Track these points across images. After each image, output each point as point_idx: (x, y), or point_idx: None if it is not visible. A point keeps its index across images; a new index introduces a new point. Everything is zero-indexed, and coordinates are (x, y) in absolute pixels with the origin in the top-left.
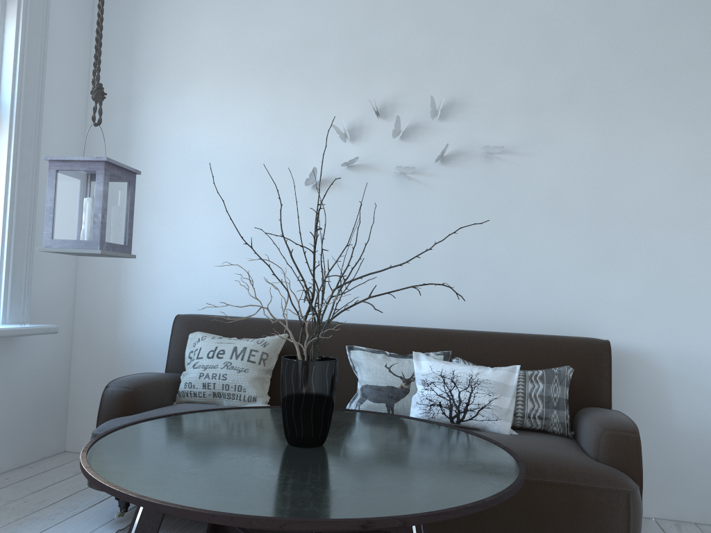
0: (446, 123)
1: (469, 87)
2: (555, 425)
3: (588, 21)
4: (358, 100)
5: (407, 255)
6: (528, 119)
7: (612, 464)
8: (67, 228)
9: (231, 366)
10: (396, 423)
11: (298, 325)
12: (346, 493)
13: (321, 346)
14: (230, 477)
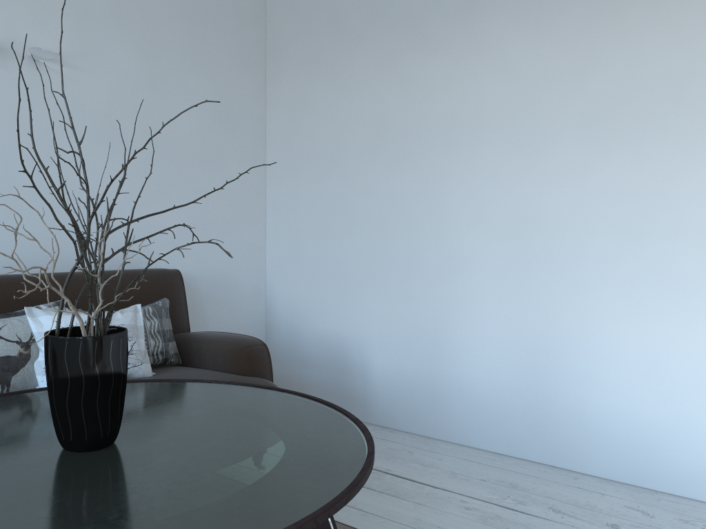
0: None
1: None
2: (172, 357)
3: None
4: None
5: None
6: (76, 26)
7: (255, 375)
8: None
9: None
10: None
11: None
12: (290, 458)
13: None
14: (168, 502)
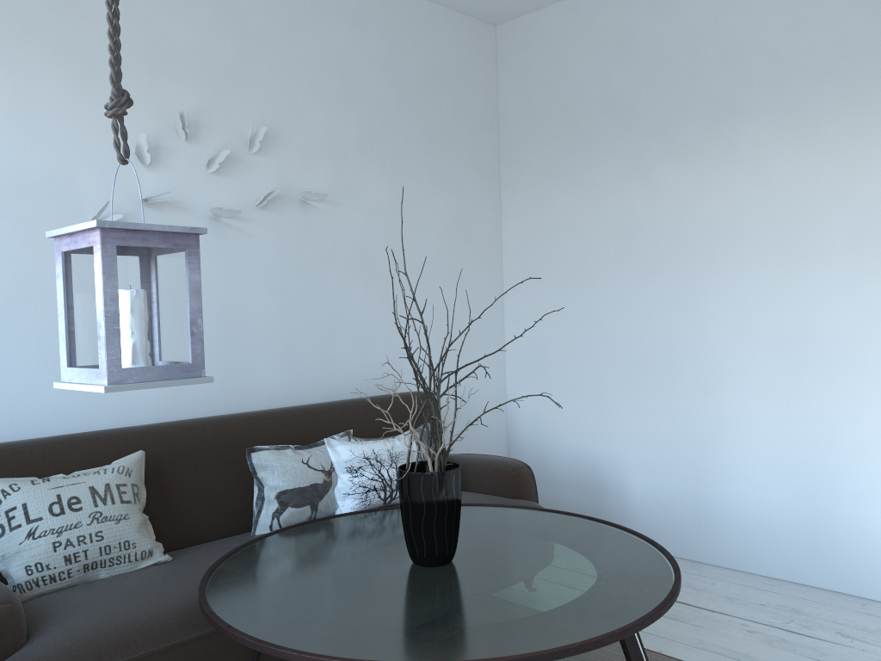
0: (259, 158)
1: (279, 118)
2: None
3: (377, 70)
4: (150, 108)
5: (230, 322)
6: (336, 164)
7: (523, 497)
8: (146, 347)
9: (104, 517)
10: (389, 518)
11: (138, 436)
12: (607, 572)
13: (182, 457)
14: (529, 604)
